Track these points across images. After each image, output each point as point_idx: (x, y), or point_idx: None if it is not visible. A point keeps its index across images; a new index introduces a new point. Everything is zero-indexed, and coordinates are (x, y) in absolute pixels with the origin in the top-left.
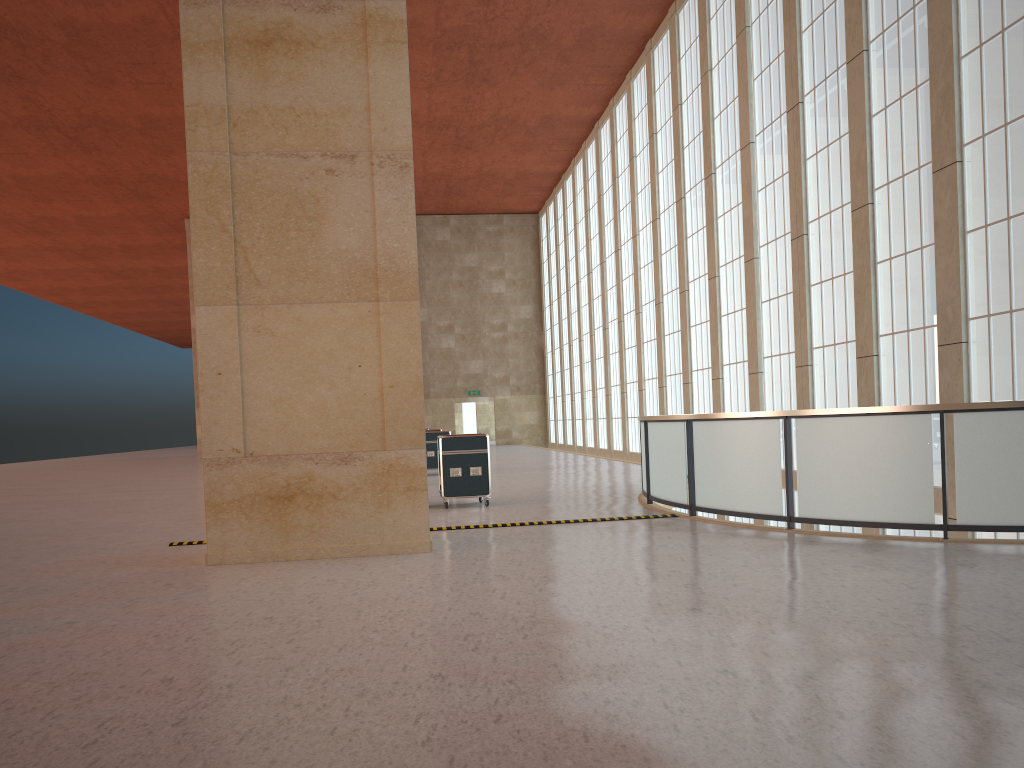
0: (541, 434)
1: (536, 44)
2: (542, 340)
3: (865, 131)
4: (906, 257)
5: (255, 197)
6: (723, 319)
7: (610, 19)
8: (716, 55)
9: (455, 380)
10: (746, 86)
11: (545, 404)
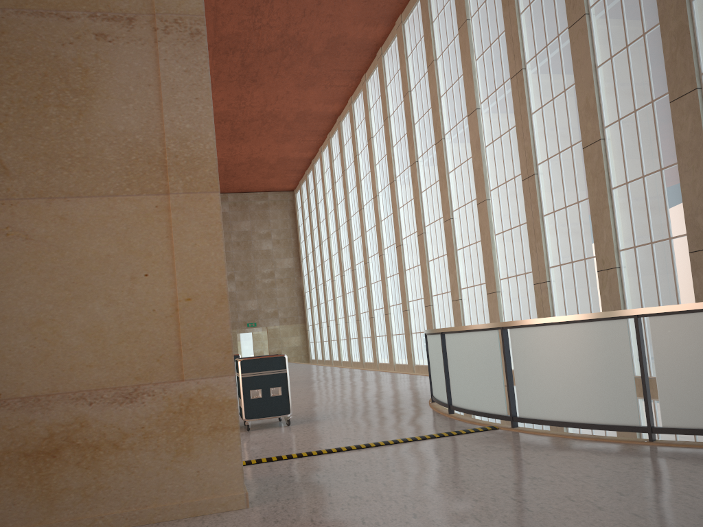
0: (304, 353)
1: (294, 50)
2: (301, 283)
3: (592, 79)
4: (644, 179)
5: (0, 64)
6: (459, 252)
7: (351, 29)
8: (440, 48)
9: (237, 316)
10: (470, 65)
11: (306, 330)
